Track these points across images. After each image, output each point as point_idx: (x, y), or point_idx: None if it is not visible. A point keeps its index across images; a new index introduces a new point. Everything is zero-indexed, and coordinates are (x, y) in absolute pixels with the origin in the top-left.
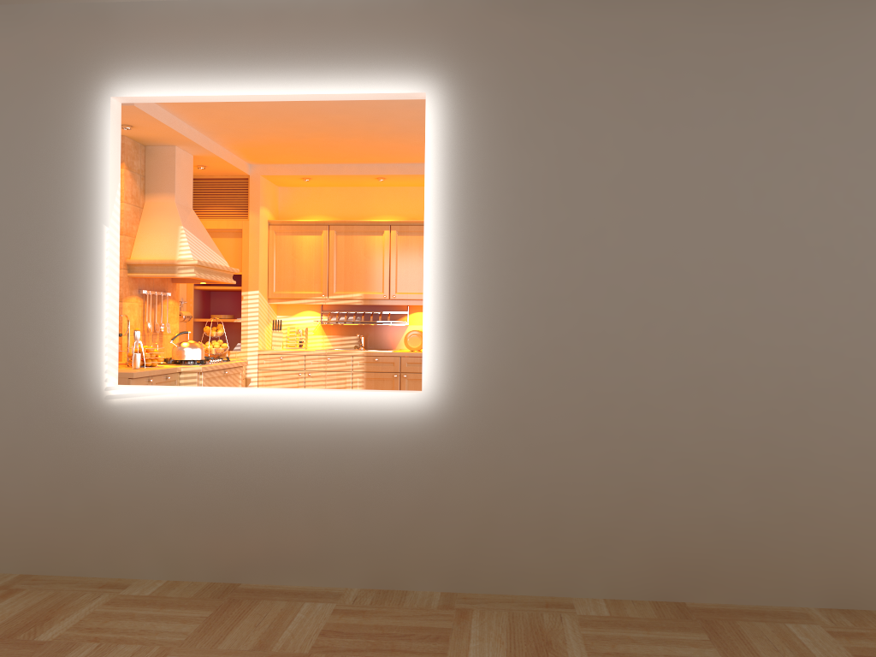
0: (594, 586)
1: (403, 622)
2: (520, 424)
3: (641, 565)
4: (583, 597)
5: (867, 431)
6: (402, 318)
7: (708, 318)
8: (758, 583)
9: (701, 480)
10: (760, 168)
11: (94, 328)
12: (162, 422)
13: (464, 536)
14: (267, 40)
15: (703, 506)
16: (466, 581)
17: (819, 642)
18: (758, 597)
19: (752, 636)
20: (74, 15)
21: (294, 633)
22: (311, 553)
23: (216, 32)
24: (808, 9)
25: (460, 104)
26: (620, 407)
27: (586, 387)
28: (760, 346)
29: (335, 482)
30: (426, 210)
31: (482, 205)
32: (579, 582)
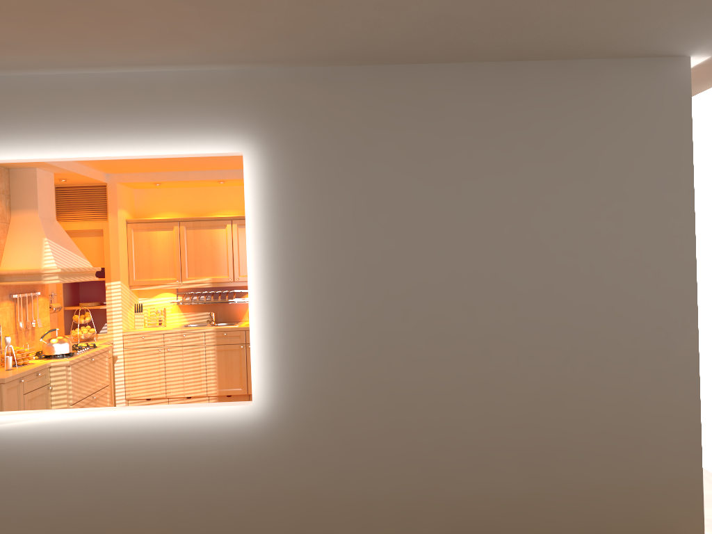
0: None
1: None
2: (336, 426)
3: (439, 533)
4: None
5: (608, 413)
6: (246, 295)
7: (483, 330)
8: None
9: (483, 461)
10: (517, 208)
11: None
12: (25, 444)
13: (294, 522)
14: (101, 109)
15: (486, 481)
16: None
17: None
18: None
19: None
20: None
21: None
22: None
23: (55, 102)
24: (549, 80)
25: (273, 161)
26: (416, 406)
27: (388, 392)
28: (524, 350)
29: (182, 485)
30: (248, 251)
31: (295, 245)
32: None
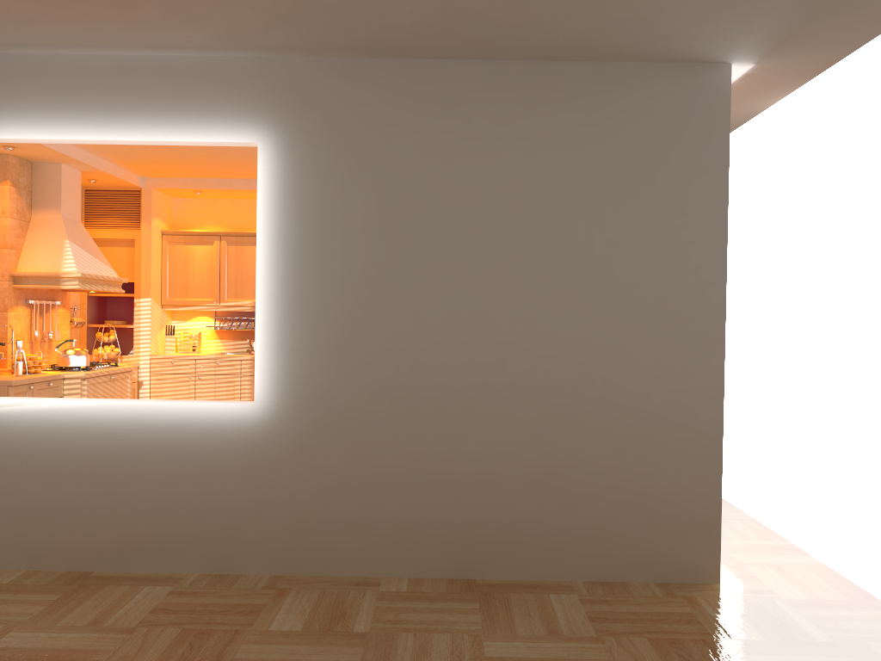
0: (401, 567)
1: (226, 600)
2: (339, 430)
3: (440, 549)
4: (392, 577)
5: (624, 434)
6: None
7: (496, 340)
8: (536, 561)
9: (490, 476)
10: (539, 214)
11: None
12: (22, 430)
13: (291, 527)
14: (117, 92)
15: (491, 498)
16: (292, 565)
17: (568, 607)
18: (536, 573)
19: (515, 605)
20: None
21: (128, 611)
22: (157, 544)
23: (70, 82)
24: (579, 82)
25: (288, 153)
26: (423, 415)
27: (395, 399)
28: (539, 363)
29: (178, 481)
30: (258, 245)
31: (307, 241)
32: (388, 564)
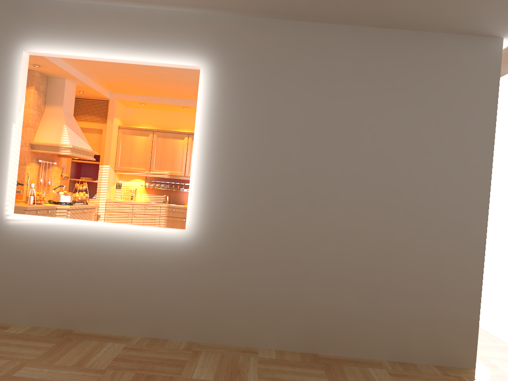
0: (271, 342)
1: (161, 356)
2: (237, 251)
3: (296, 332)
4: (264, 348)
5: (420, 268)
6: None
7: (342, 202)
8: (357, 345)
9: (332, 288)
10: (375, 124)
11: (2, 180)
12: (37, 236)
13: (202, 311)
14: (115, 28)
15: (332, 302)
16: (201, 336)
17: (382, 378)
18: (357, 353)
19: (348, 373)
20: (6, 3)
21: (99, 358)
22: (116, 315)
23: (86, 21)
24: (406, 43)
25: (219, 74)
26: (292, 246)
27: (274, 234)
28: (368, 218)
29: (133, 276)
30: (195, 130)
31: (226, 130)
32: (262, 339)
